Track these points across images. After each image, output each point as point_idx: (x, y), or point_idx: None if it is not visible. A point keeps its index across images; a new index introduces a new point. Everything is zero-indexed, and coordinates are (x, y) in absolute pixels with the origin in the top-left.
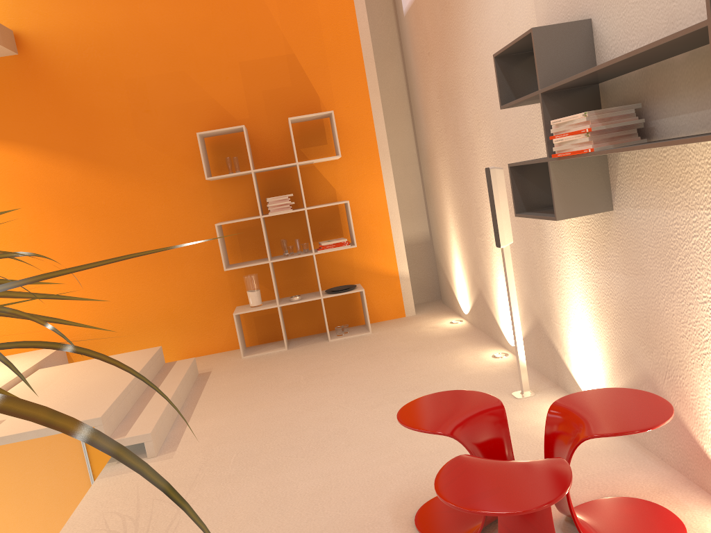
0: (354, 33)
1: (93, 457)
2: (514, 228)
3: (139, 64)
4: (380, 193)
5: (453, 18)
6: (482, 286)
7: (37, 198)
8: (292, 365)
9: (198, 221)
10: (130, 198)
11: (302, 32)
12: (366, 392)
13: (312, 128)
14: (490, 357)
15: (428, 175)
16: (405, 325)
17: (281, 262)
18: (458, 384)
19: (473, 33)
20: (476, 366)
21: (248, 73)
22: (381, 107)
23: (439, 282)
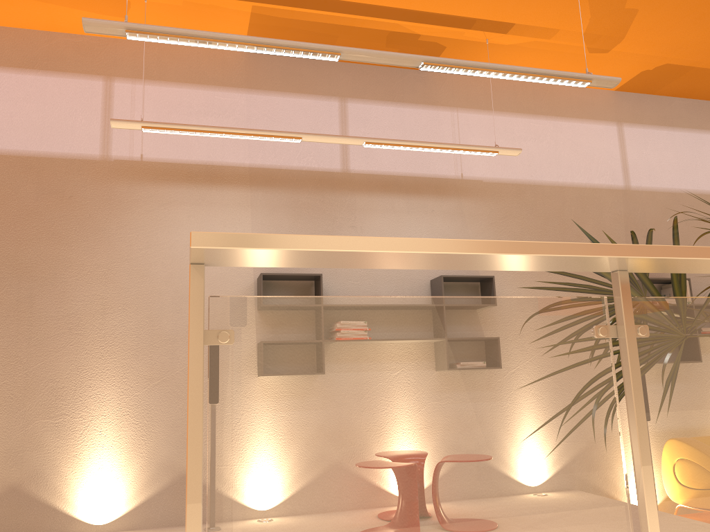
0: None
1: None
2: (160, 399)
3: None
4: None
5: (77, 211)
6: (27, 477)
7: None
8: None
9: None
10: None
11: None
12: None
13: None
14: None
15: None
16: None
17: None
18: None
19: (130, 238)
20: None
21: None
22: None
23: None
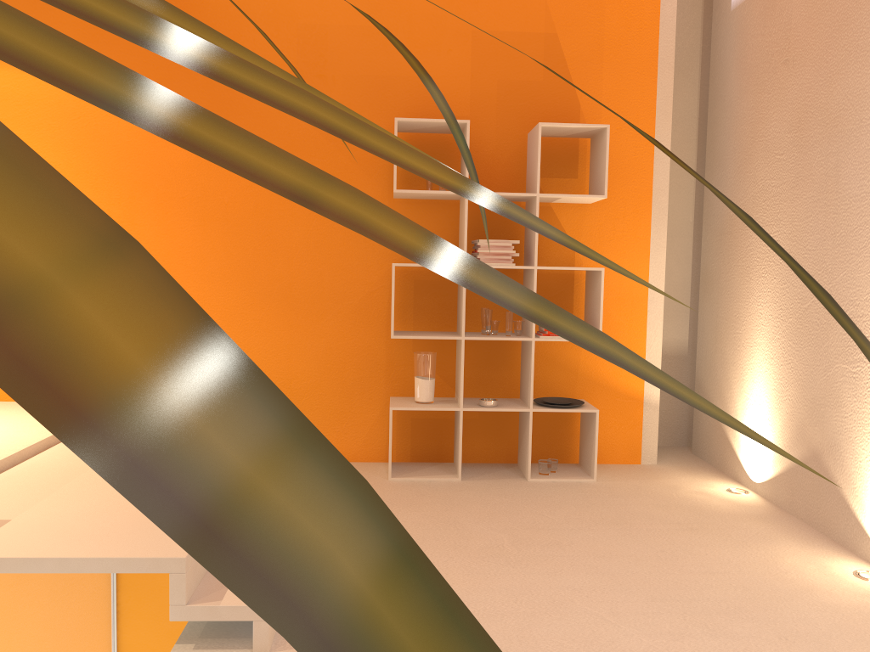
0: (652, 21)
1: (123, 583)
2: None
3: (325, 5)
4: (640, 269)
5: None
6: (827, 446)
7: (130, 174)
8: (479, 511)
9: (359, 256)
10: (267, 201)
11: (575, 4)
12: (642, 598)
13: (560, 150)
14: (850, 574)
15: (716, 256)
16: (648, 479)
17: (470, 343)
18: (825, 622)
19: None
20: (837, 590)
21: (483, 50)
22: (669, 139)
23: (687, 420)
